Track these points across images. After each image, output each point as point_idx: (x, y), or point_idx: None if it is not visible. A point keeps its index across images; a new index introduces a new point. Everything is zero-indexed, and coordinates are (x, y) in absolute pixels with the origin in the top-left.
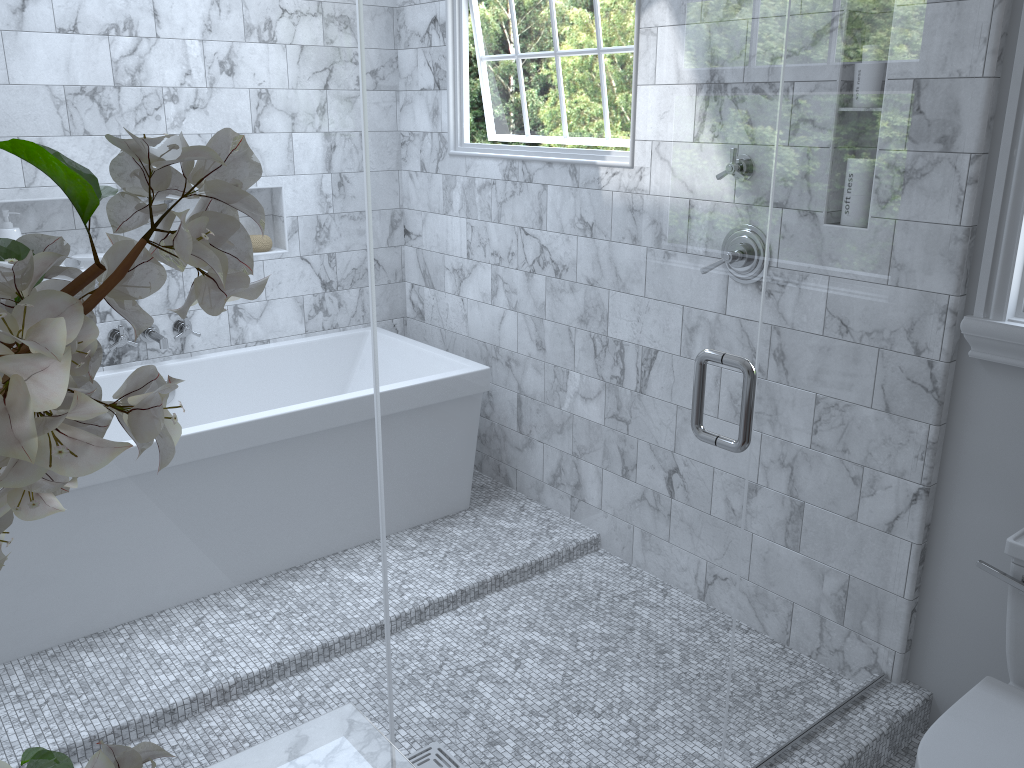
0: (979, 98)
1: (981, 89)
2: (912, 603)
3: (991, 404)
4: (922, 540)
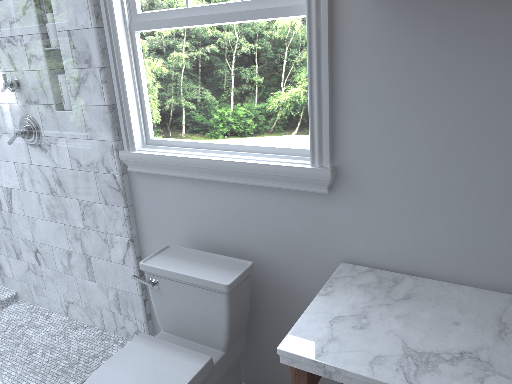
0: (94, 39)
1: (94, 34)
2: (143, 297)
3: (145, 193)
4: (138, 265)
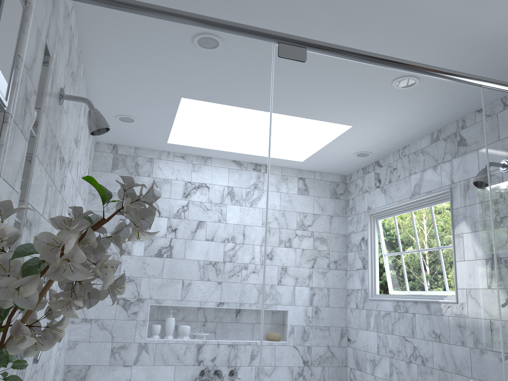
0: None
1: None
2: None
3: None
4: None
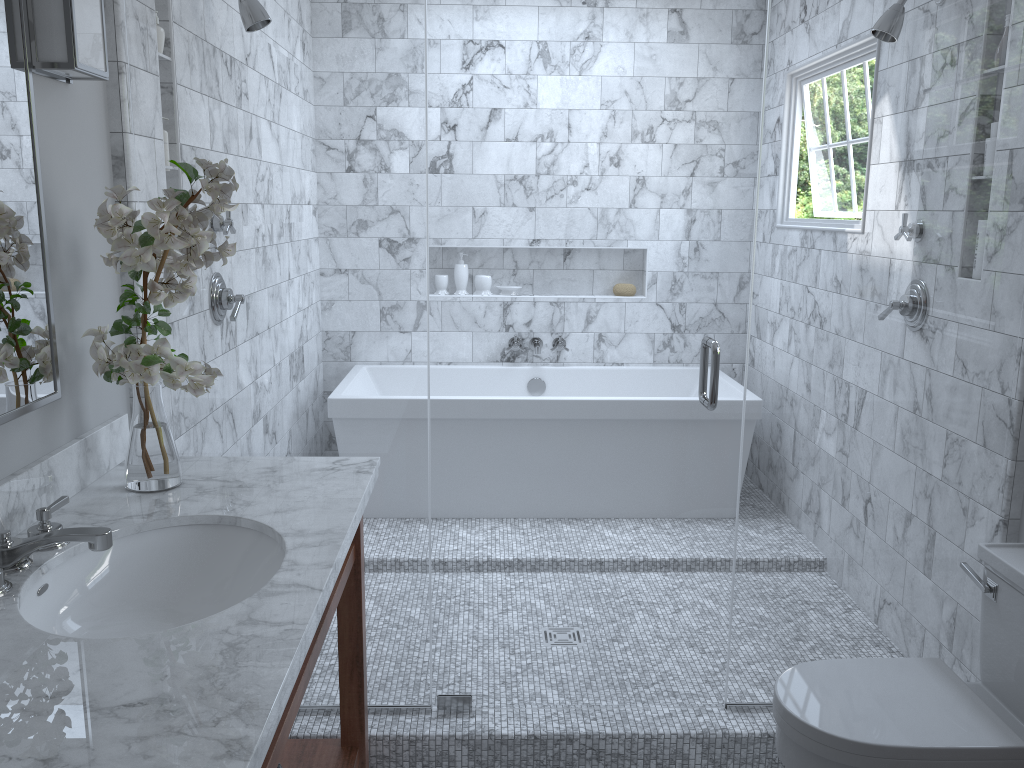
0: None
1: None
2: None
3: None
4: None
